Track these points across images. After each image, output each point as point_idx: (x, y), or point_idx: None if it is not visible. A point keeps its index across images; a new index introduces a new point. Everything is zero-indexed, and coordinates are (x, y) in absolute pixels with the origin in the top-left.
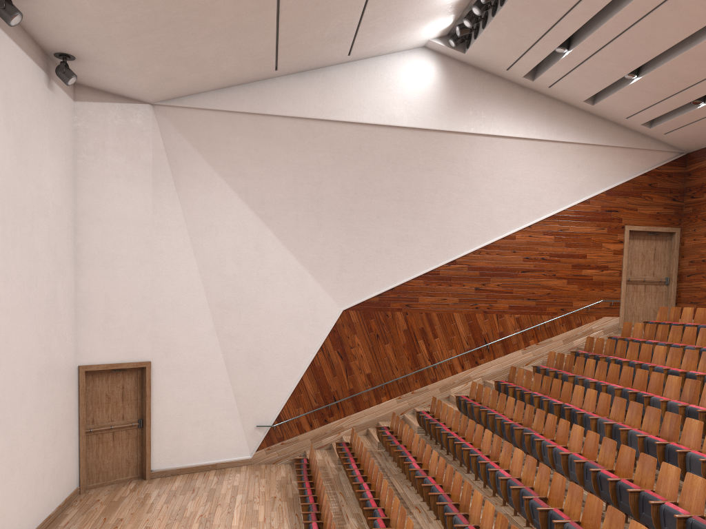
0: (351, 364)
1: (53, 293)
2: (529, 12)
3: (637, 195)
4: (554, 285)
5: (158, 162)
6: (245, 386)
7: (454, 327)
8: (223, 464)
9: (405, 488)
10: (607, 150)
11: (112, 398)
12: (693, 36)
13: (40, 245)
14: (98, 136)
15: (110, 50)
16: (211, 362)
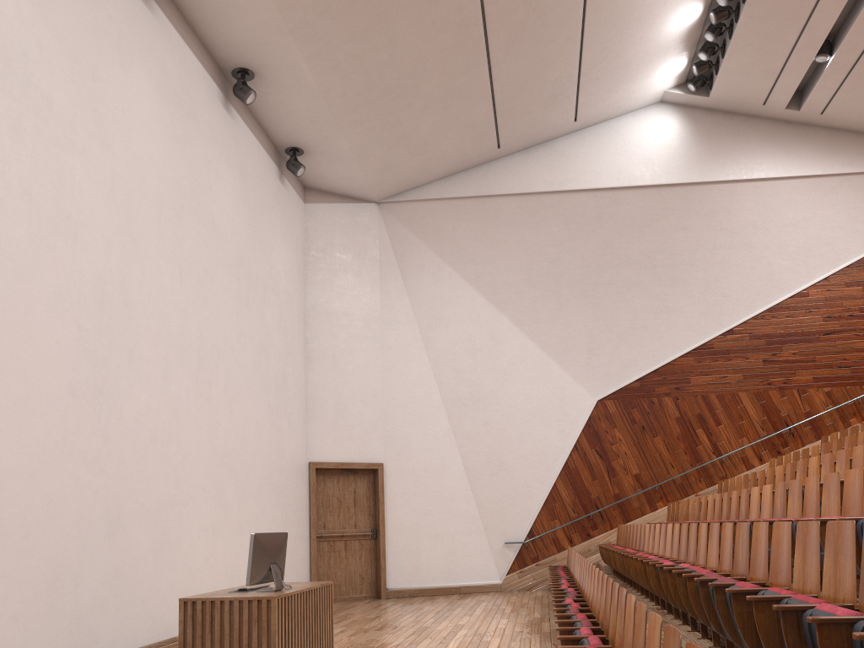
0: (614, 464)
1: (283, 374)
2: (771, 19)
3: None
4: None
5: (385, 257)
6: (488, 494)
7: (742, 410)
8: (468, 588)
9: None
10: None
11: (343, 502)
12: None
13: (271, 320)
14: (326, 234)
15: (333, 134)
16: (448, 467)
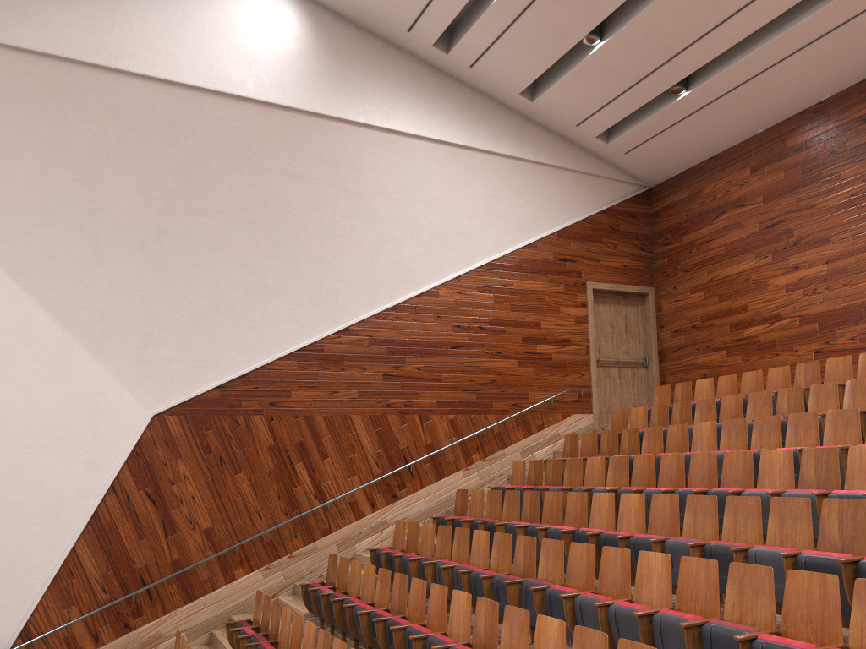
0: (175, 514)
1: None
2: None
3: (597, 240)
4: (501, 368)
5: None
6: None
7: (354, 438)
8: None
9: None
10: (554, 173)
11: None
12: None
13: None
14: None
15: None
16: None
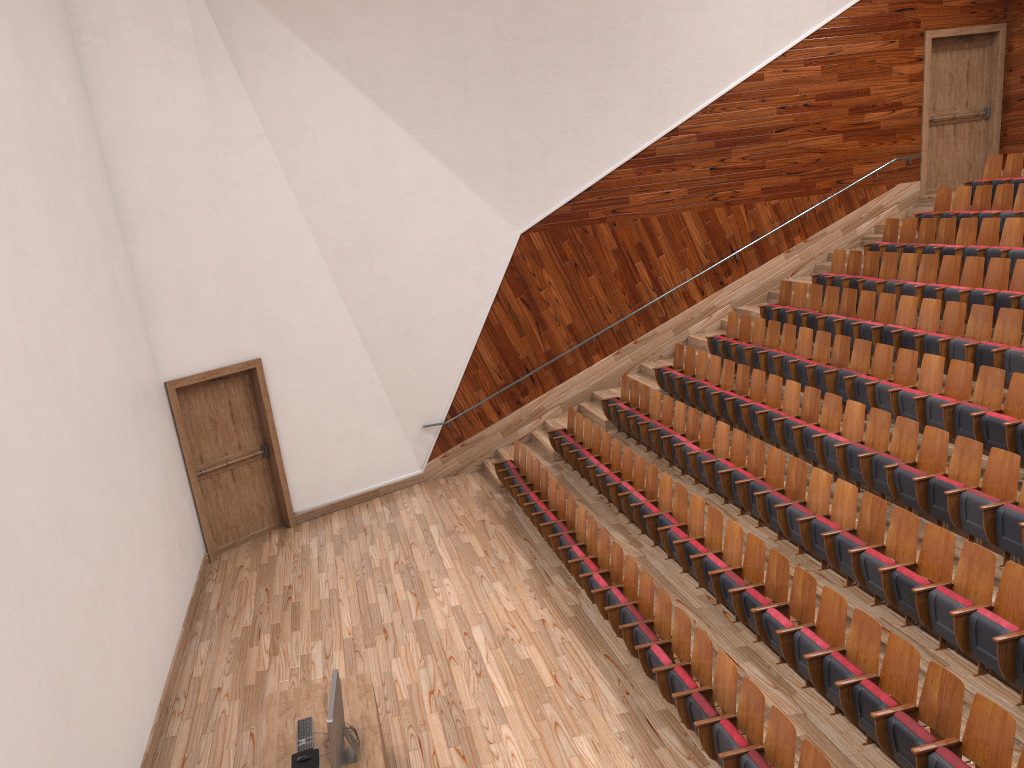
0: (544, 315)
1: (113, 279)
2: None
3: None
4: (825, 145)
5: (202, 31)
6: (397, 371)
7: (685, 234)
8: (388, 488)
9: (675, 479)
10: None
11: (218, 422)
12: None
13: (82, 205)
14: None
15: None
16: (343, 345)
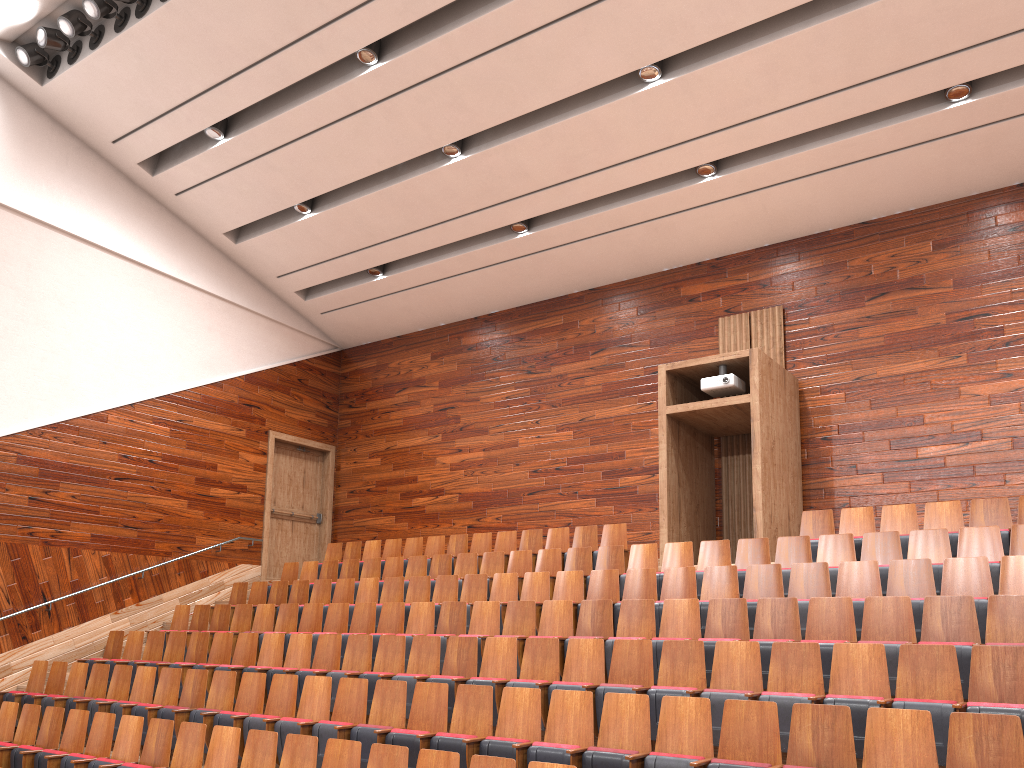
0: None
1: None
2: (185, 47)
3: (285, 390)
4: (169, 507)
5: None
6: None
7: None
8: None
9: None
10: (249, 316)
11: None
12: (395, 171)
13: None
14: None
15: None
16: None
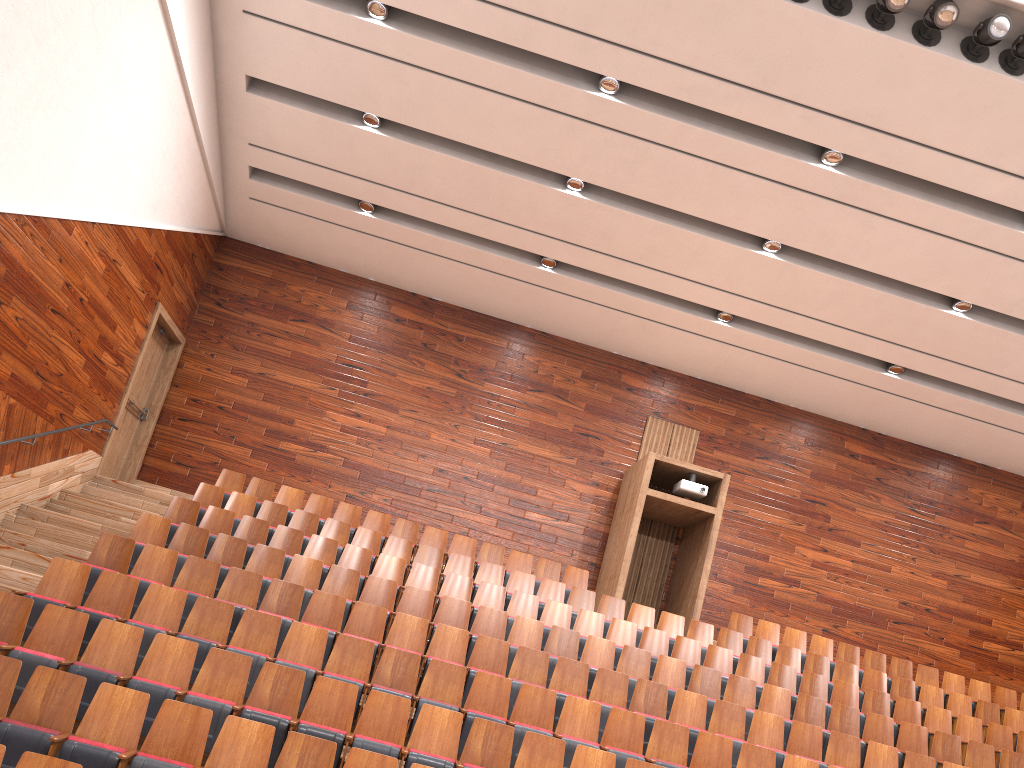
0: None
1: None
2: None
3: (181, 262)
4: (72, 362)
5: None
6: None
7: None
8: None
9: None
10: (200, 168)
11: None
12: (495, 156)
13: None
14: None
15: None
16: None
